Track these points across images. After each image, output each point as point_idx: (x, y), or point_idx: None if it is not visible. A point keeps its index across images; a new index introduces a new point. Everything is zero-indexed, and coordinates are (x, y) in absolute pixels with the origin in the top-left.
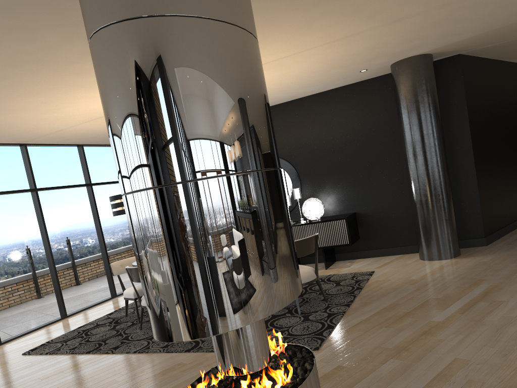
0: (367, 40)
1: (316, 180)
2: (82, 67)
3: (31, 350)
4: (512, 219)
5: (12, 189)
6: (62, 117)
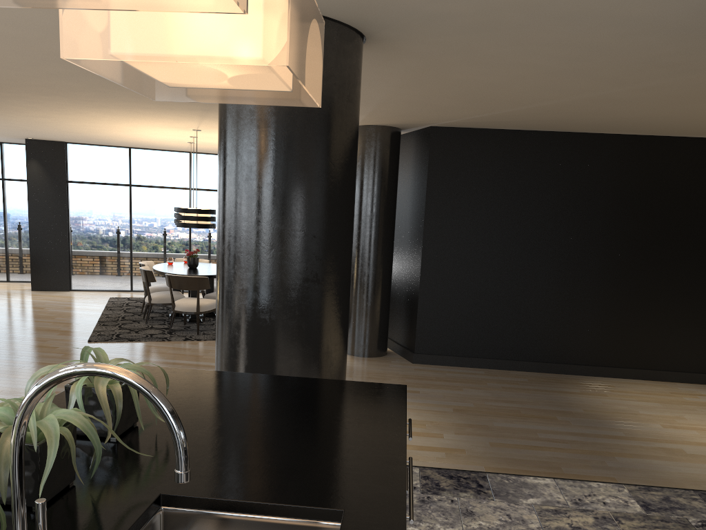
0: None
1: None
2: (76, 124)
3: (115, 297)
4: (515, 355)
5: (172, 186)
6: (158, 141)
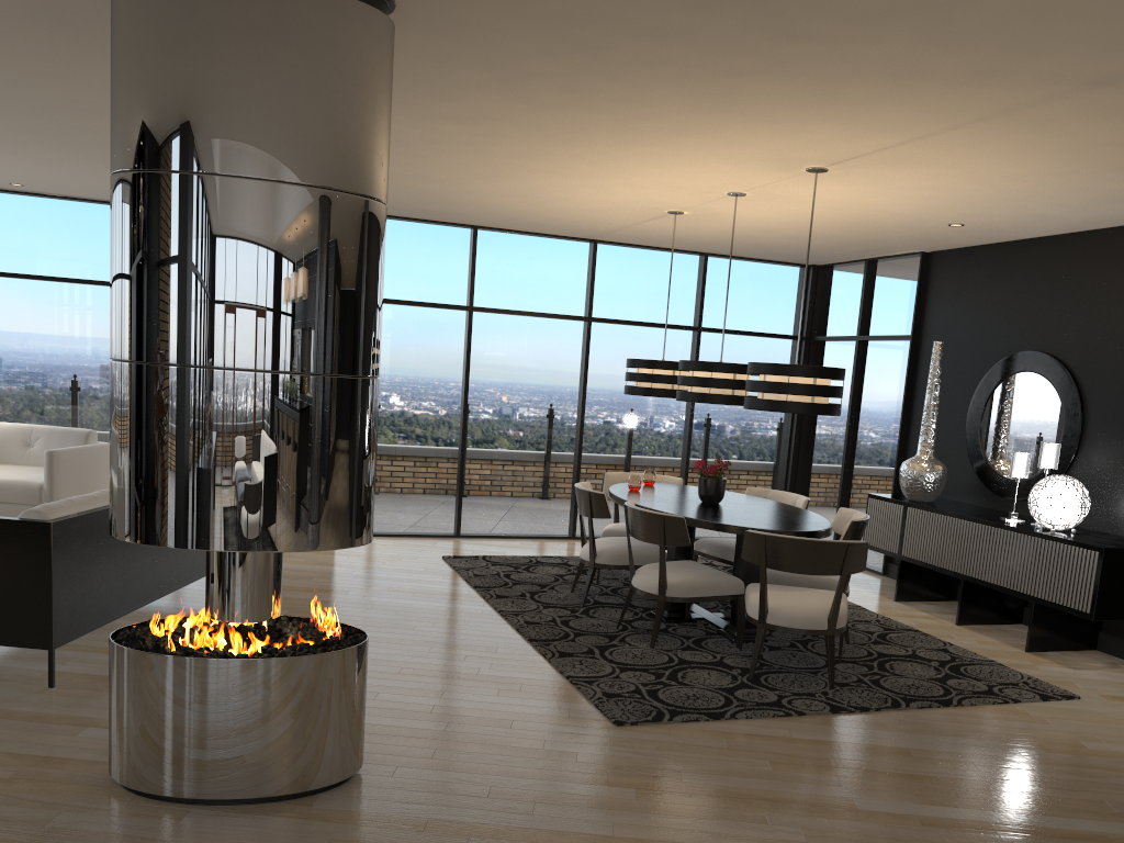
0: (1090, 118)
1: (1117, 437)
2: (504, 149)
3: (454, 556)
4: None
5: (552, 312)
6: (592, 209)
